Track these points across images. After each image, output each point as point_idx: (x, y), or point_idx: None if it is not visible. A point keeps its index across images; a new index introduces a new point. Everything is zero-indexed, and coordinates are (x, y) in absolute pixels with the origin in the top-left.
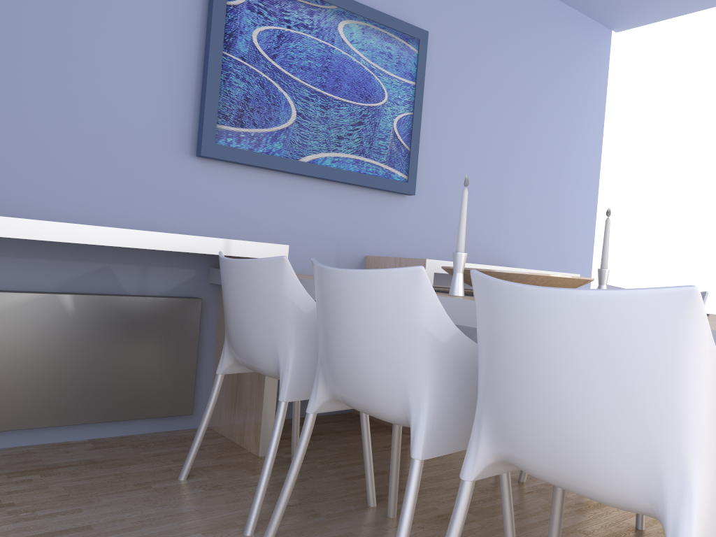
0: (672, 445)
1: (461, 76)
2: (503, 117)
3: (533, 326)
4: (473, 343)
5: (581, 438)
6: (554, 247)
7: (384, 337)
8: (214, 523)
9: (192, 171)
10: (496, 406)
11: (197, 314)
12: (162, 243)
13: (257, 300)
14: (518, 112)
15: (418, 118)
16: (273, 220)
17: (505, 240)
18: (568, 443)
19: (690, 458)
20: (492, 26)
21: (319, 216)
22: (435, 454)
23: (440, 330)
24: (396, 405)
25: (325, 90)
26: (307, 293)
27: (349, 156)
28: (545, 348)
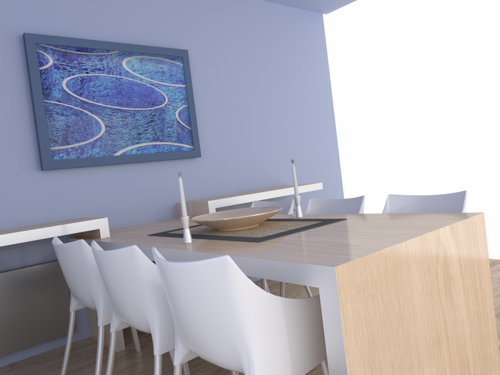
0: (239, 338)
1: (219, 71)
2: (255, 90)
3: (171, 283)
4: None
5: (204, 340)
6: (310, 164)
7: (127, 287)
8: None
9: (41, 180)
10: (176, 323)
11: None
12: (18, 239)
13: (74, 267)
14: (265, 84)
15: (192, 107)
16: (105, 196)
17: (274, 168)
18: (201, 342)
19: (249, 343)
20: (235, 33)
21: (137, 186)
22: (169, 349)
23: (156, 277)
24: (144, 324)
25: (122, 106)
26: None
27: (149, 144)
28: (177, 294)
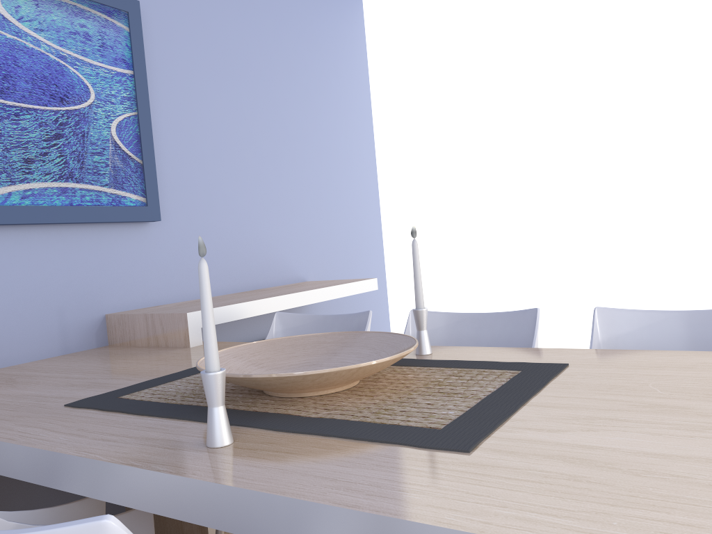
0: None
1: (196, 58)
2: (258, 104)
3: None
4: None
5: None
6: (342, 246)
7: None
8: None
9: None
10: None
11: None
12: None
13: None
14: (276, 96)
15: (146, 118)
16: None
17: (287, 250)
18: None
19: None
20: None
21: (18, 278)
22: None
23: None
24: None
25: None
26: None
27: (51, 185)
28: None
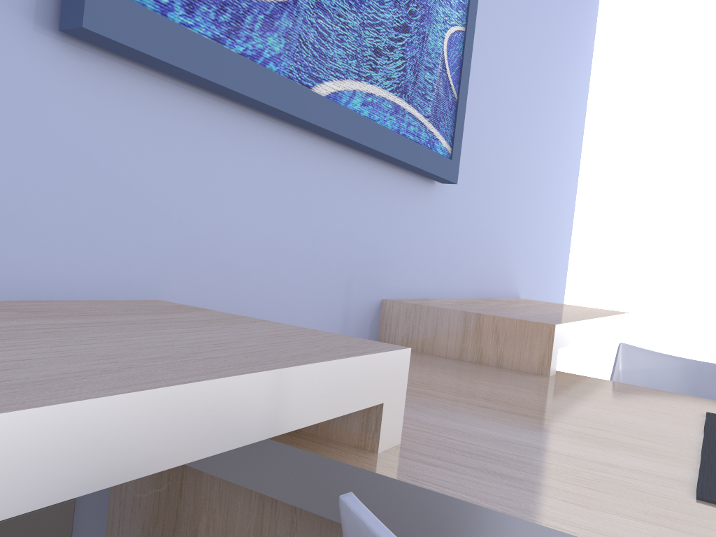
0: None
1: None
2: (527, 65)
3: None
4: None
5: None
6: (546, 262)
7: None
8: None
9: (42, 81)
10: None
11: None
12: None
13: None
14: (539, 62)
15: (470, 41)
16: (244, 235)
17: (515, 255)
18: None
19: None
20: None
21: (323, 223)
22: None
23: None
24: None
25: None
26: None
27: (388, 97)
28: None
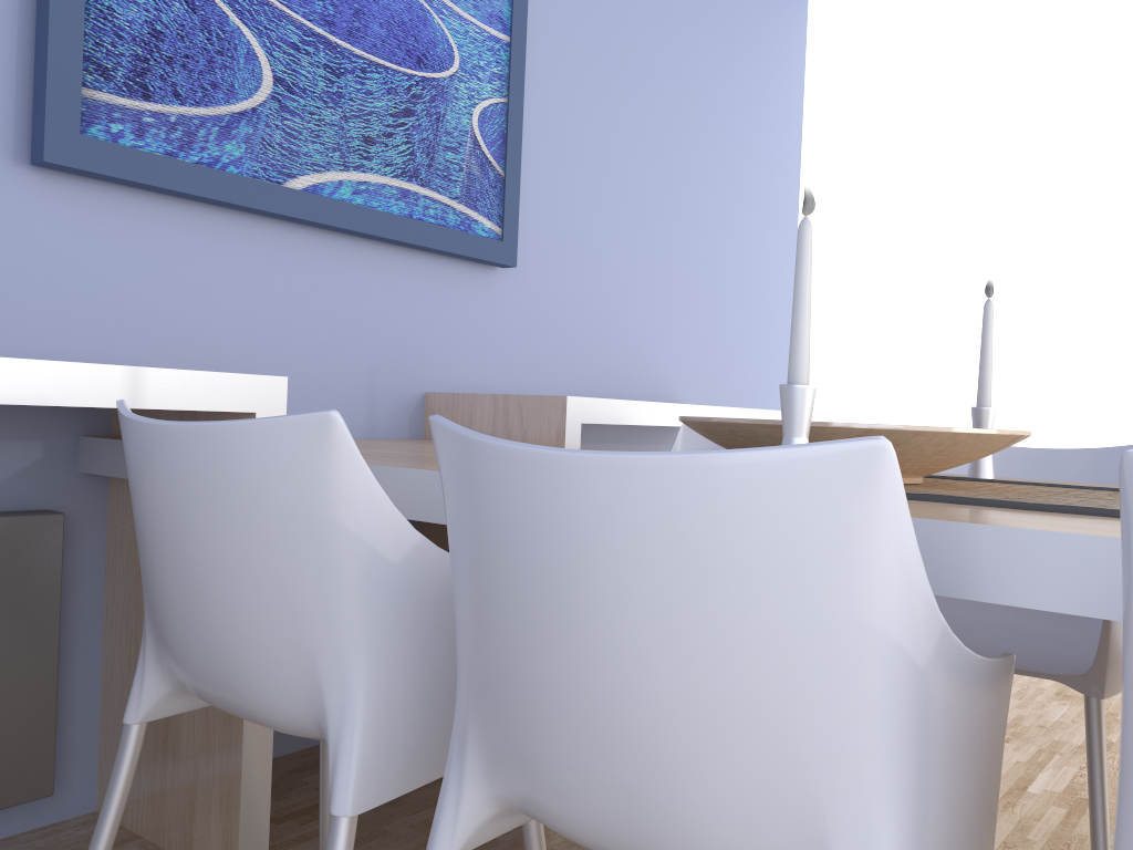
0: None
1: (585, 37)
2: (655, 122)
3: None
4: (963, 649)
5: None
6: (736, 365)
7: (746, 665)
8: None
9: (22, 202)
10: None
11: (54, 553)
12: None
13: (252, 536)
14: (678, 117)
15: (518, 111)
16: (229, 321)
17: (665, 353)
18: None
19: None
20: None
21: (328, 311)
22: None
23: (918, 631)
24: None
25: (334, 33)
26: (395, 508)
27: (390, 183)
28: None
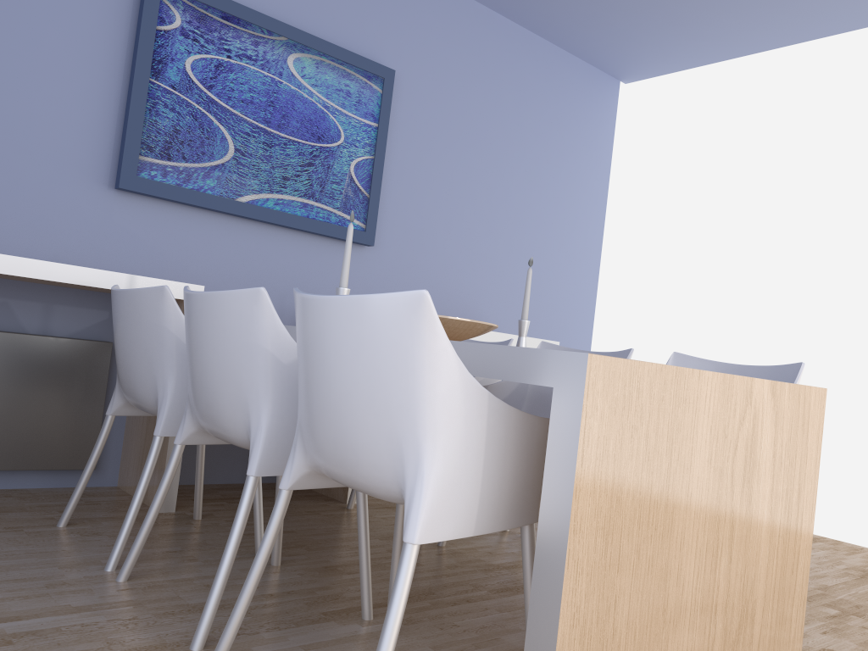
0: (411, 432)
1: (435, 121)
2: (485, 167)
3: (318, 332)
4: None
5: (350, 432)
6: (545, 315)
7: (230, 357)
8: (77, 560)
9: (110, 205)
10: (303, 414)
11: (106, 360)
12: (55, 274)
13: (139, 331)
14: (504, 164)
15: (380, 163)
16: (204, 263)
17: (486, 302)
18: (342, 438)
19: (424, 443)
20: (475, 69)
21: (259, 262)
22: (273, 473)
23: (283, 351)
24: (241, 425)
25: (269, 126)
26: None
27: (296, 199)
28: (325, 351)
